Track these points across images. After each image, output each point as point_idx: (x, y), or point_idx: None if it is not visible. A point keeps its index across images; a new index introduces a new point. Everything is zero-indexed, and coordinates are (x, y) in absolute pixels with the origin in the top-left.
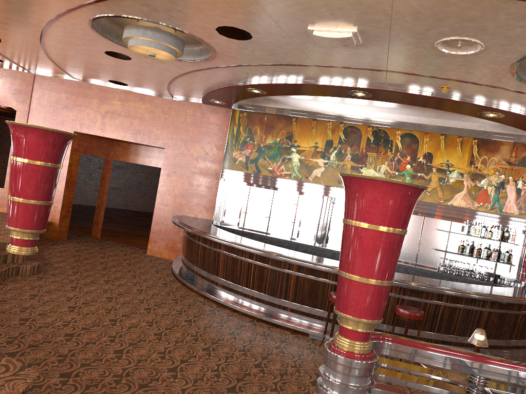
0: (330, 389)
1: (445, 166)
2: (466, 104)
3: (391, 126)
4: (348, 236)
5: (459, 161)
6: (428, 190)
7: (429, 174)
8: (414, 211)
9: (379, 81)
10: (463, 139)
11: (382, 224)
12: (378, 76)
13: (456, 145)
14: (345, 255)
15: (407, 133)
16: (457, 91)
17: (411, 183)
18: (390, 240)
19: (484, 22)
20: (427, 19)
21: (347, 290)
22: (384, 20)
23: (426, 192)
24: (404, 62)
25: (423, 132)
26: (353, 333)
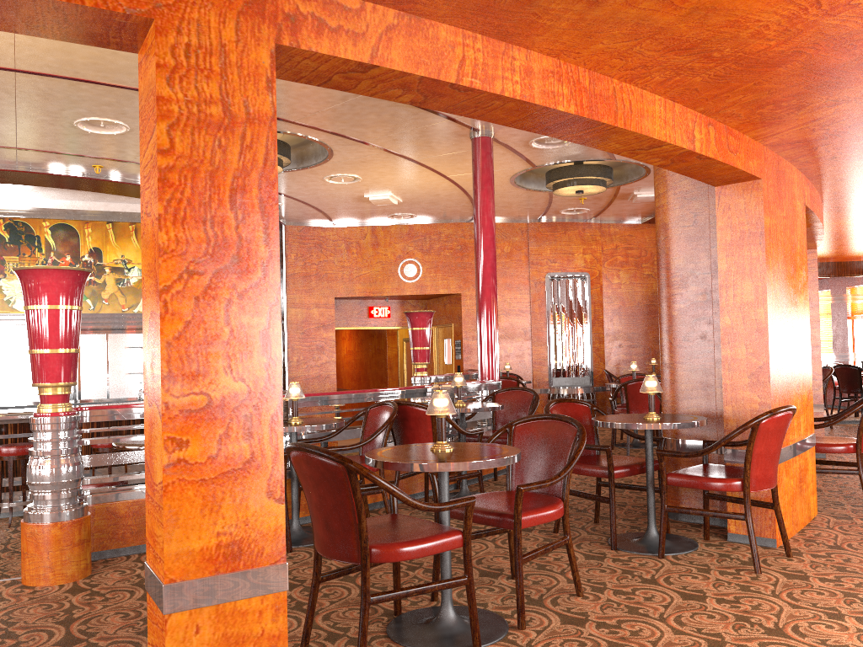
0: (44, 448)
1: (122, 264)
2: (128, 185)
3: (33, 216)
4: (33, 319)
5: (138, 255)
6: (105, 297)
7: (102, 276)
8: (92, 329)
9: (8, 160)
10: (137, 226)
11: (62, 304)
12: (5, 153)
13: (131, 235)
14: (33, 335)
15: (60, 223)
16: (114, 170)
17: (78, 268)
18: (70, 315)
19: (122, 107)
20: (59, 100)
21: (42, 363)
22: (7, 98)
23: (103, 301)
24: (39, 139)
25: (82, 221)
26: (54, 397)
